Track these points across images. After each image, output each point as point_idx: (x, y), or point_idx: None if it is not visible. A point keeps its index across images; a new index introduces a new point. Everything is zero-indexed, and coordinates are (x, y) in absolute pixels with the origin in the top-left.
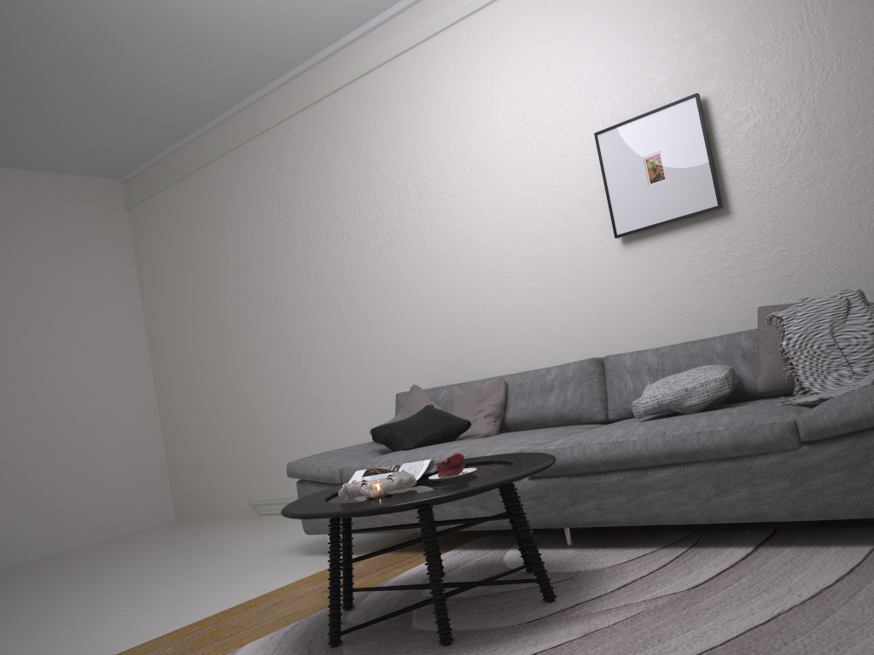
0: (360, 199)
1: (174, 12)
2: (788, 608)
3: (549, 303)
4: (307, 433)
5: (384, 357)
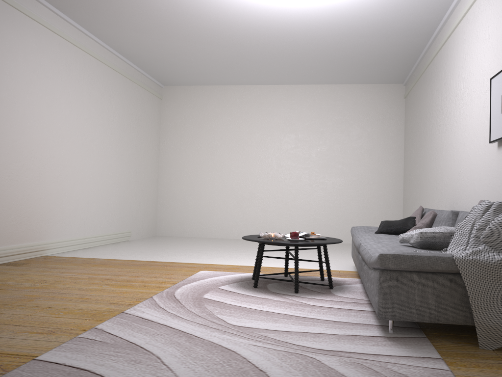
0: (443, 104)
1: (356, 27)
2: (291, 315)
3: (477, 175)
4: None
5: (441, 189)
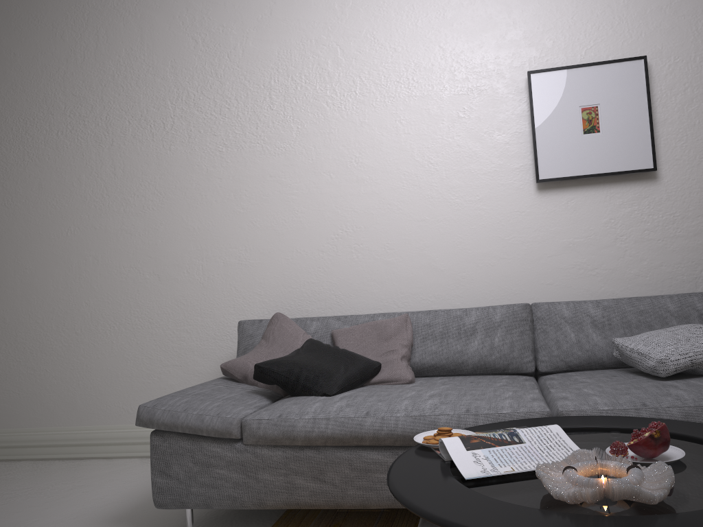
0: (198, 86)
1: None
2: None
3: (440, 239)
4: (64, 359)
5: (204, 276)
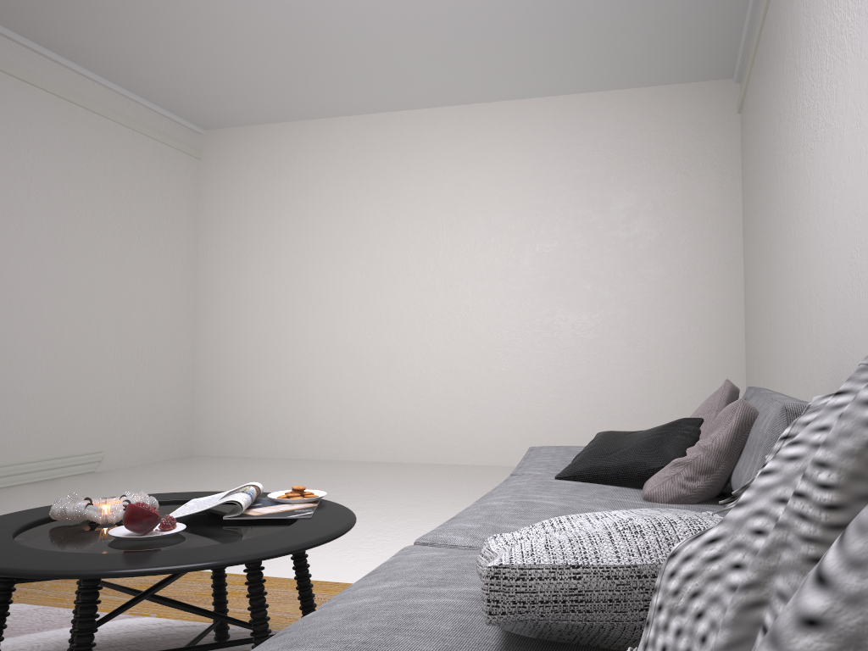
0: (804, 66)
1: None
2: None
3: None
4: None
5: (809, 324)
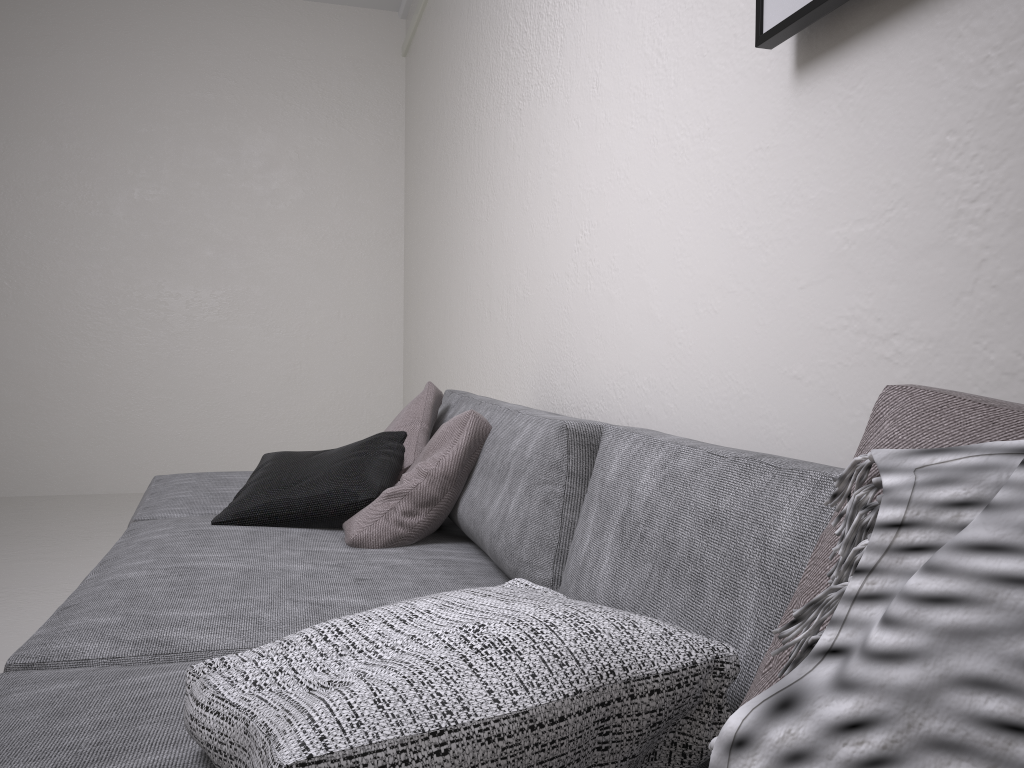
0: (513, 7)
1: None
2: None
3: (661, 244)
4: None
5: (507, 316)
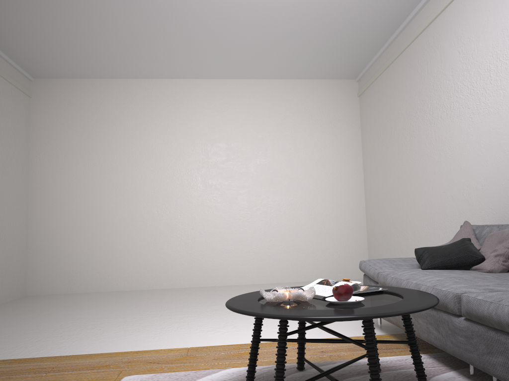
0: (461, 80)
1: None
2: None
3: None
4: (425, 242)
5: (468, 197)
